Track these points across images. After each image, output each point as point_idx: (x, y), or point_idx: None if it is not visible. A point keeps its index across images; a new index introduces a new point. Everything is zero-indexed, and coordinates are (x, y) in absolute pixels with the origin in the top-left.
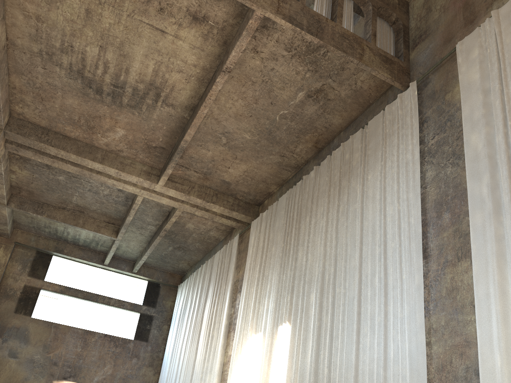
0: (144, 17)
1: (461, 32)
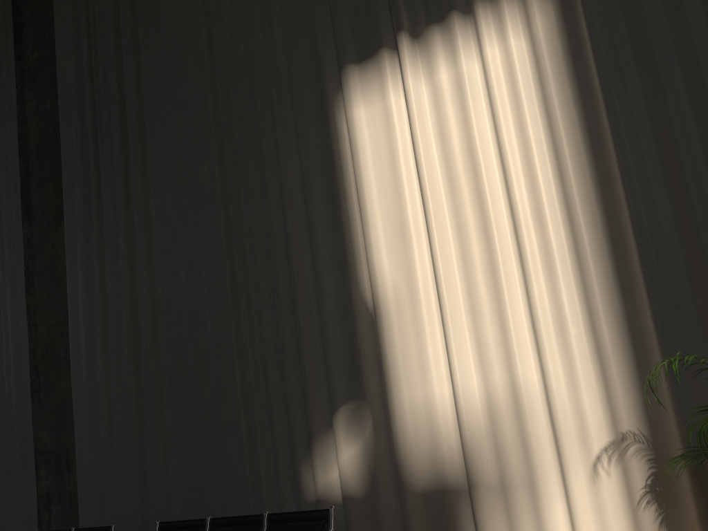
0: None
1: None
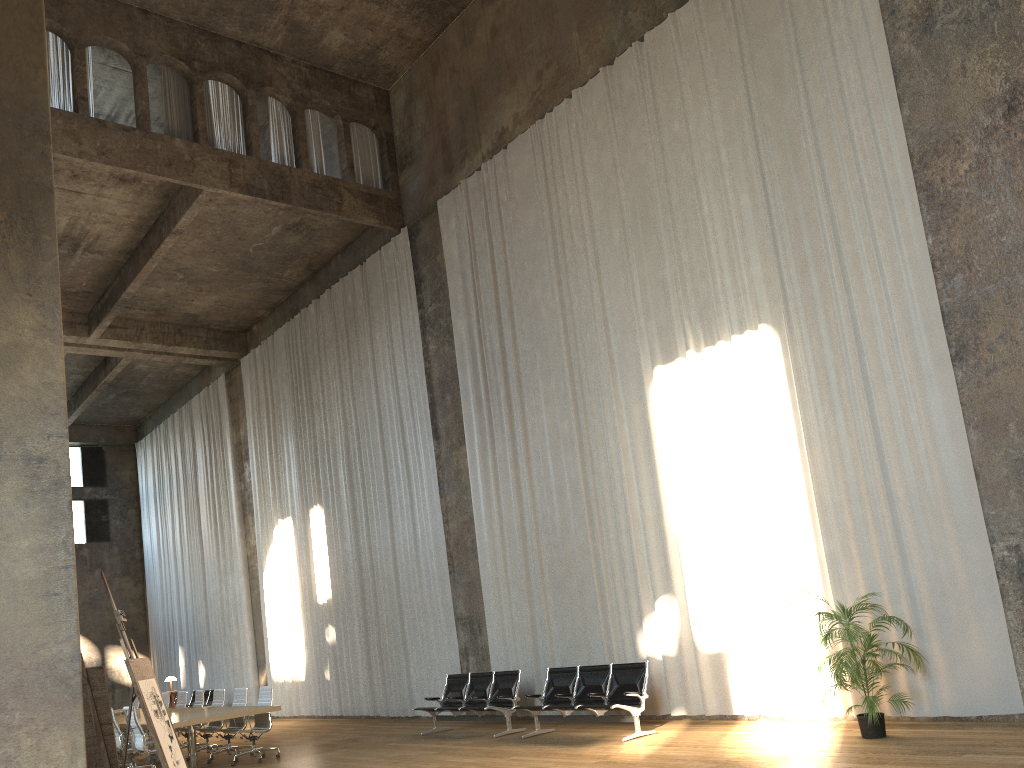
0: None
1: (443, 179)
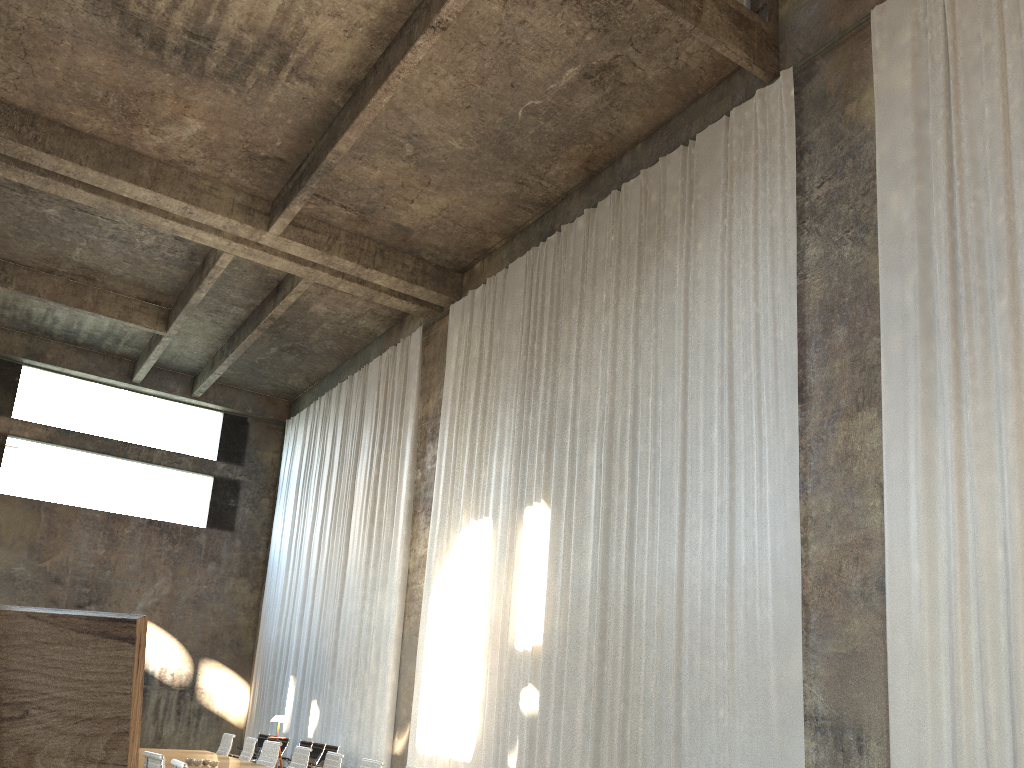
0: None
1: None
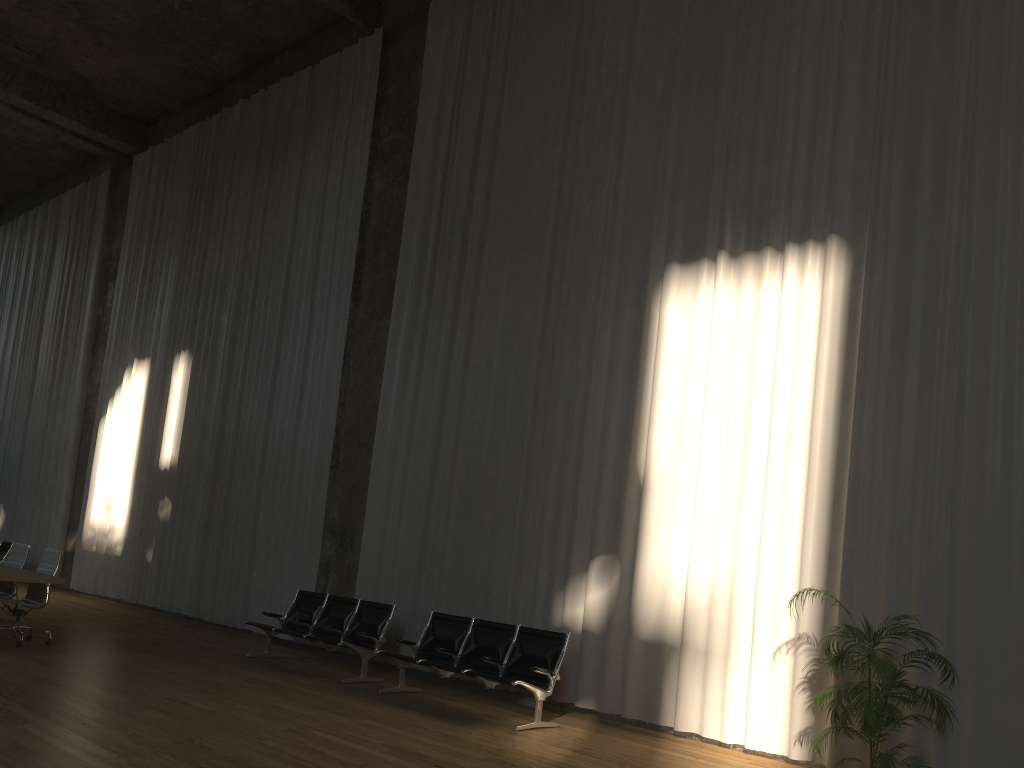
0: None
1: None
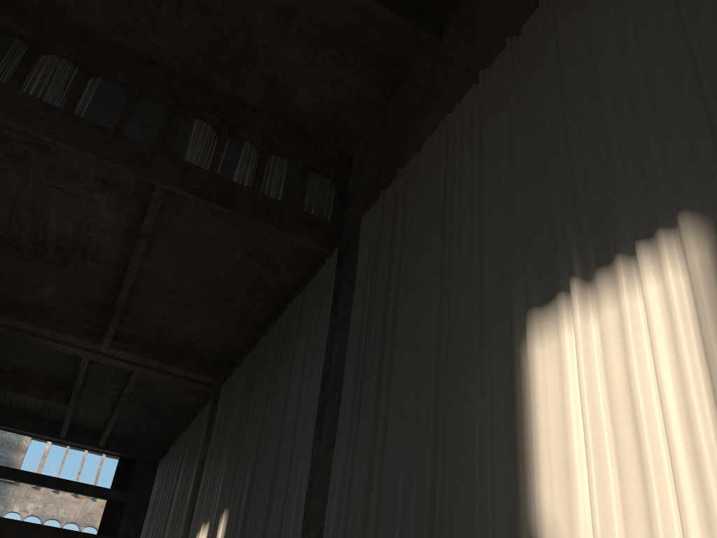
0: (52, 181)
1: (372, 202)
